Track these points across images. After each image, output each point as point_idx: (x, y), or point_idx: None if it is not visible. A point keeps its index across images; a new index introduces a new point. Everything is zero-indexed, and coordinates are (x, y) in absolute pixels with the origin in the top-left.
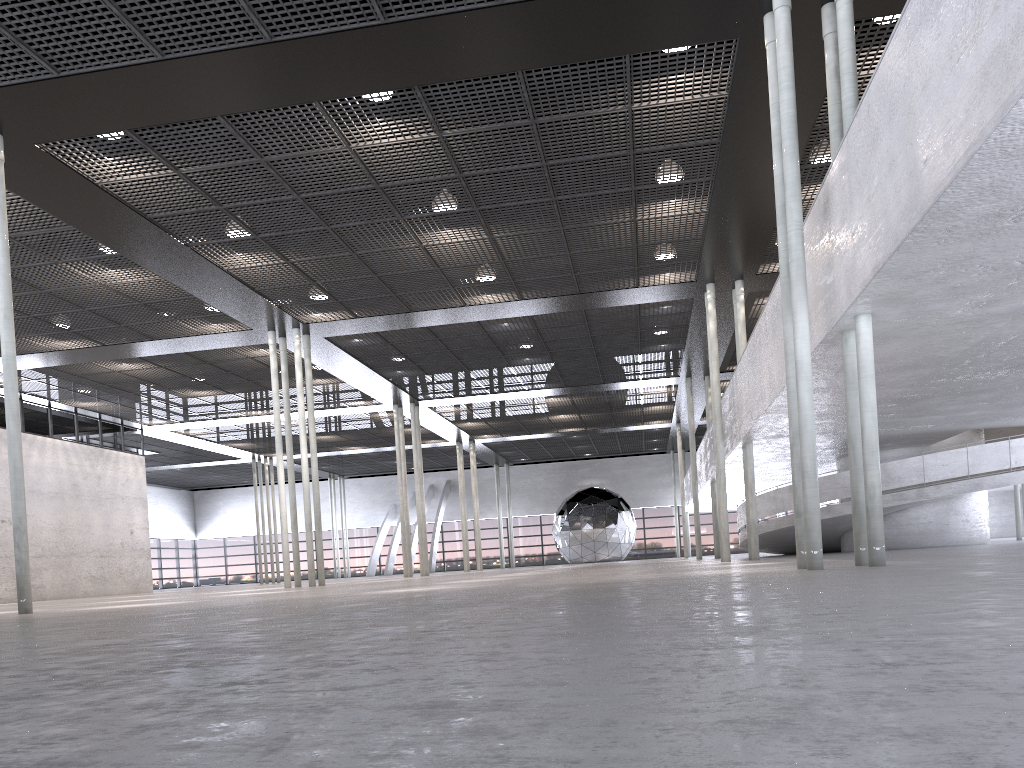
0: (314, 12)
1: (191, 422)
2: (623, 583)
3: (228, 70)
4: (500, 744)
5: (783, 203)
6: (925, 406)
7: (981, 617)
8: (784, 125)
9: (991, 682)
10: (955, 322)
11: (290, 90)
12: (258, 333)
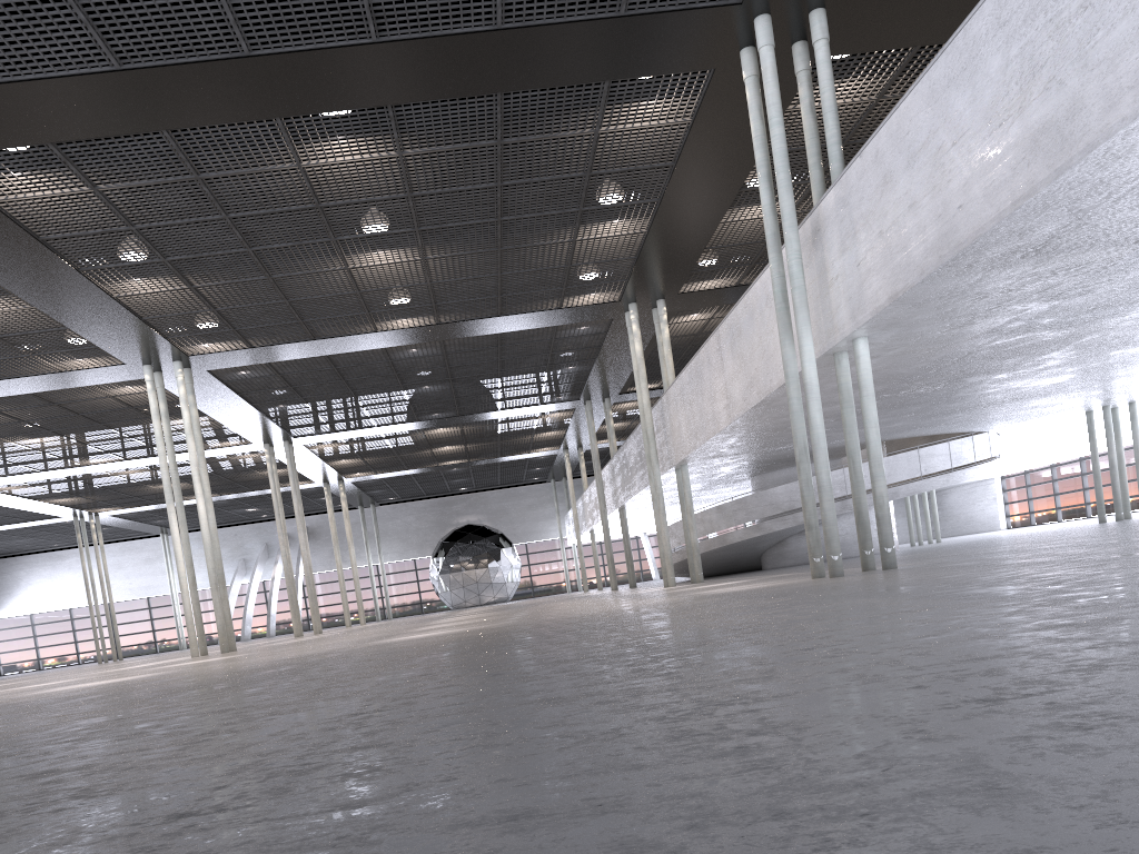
0: (303, 28)
1: (11, 476)
2: (681, 603)
3: (191, 83)
4: None
5: (773, 232)
6: (860, 420)
7: None
8: (778, 159)
9: None
10: (929, 342)
11: (254, 105)
12: (130, 368)
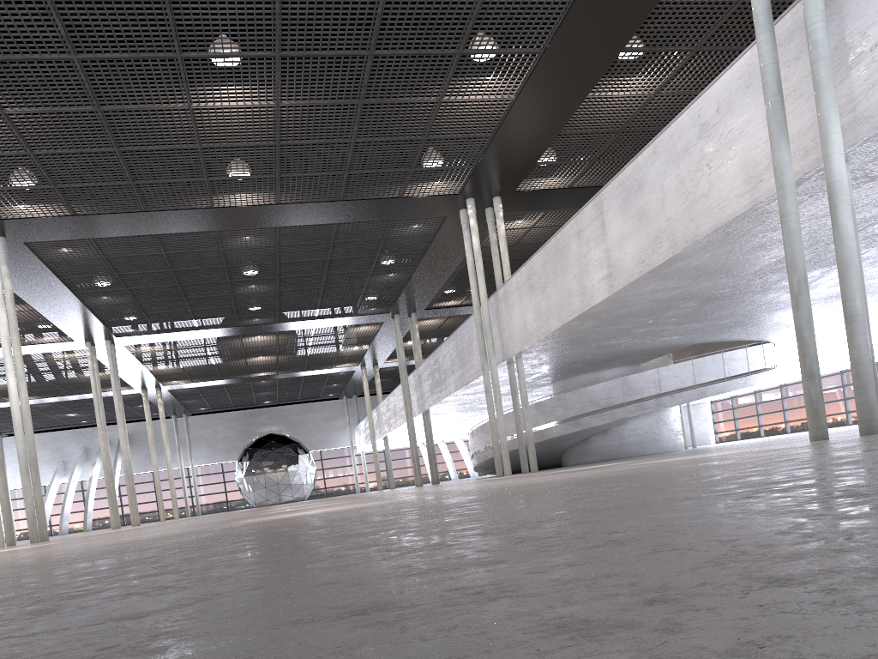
0: None
1: None
2: (735, 457)
3: None
4: None
5: (766, 7)
6: (711, 308)
7: None
8: None
9: None
10: None
11: None
12: None
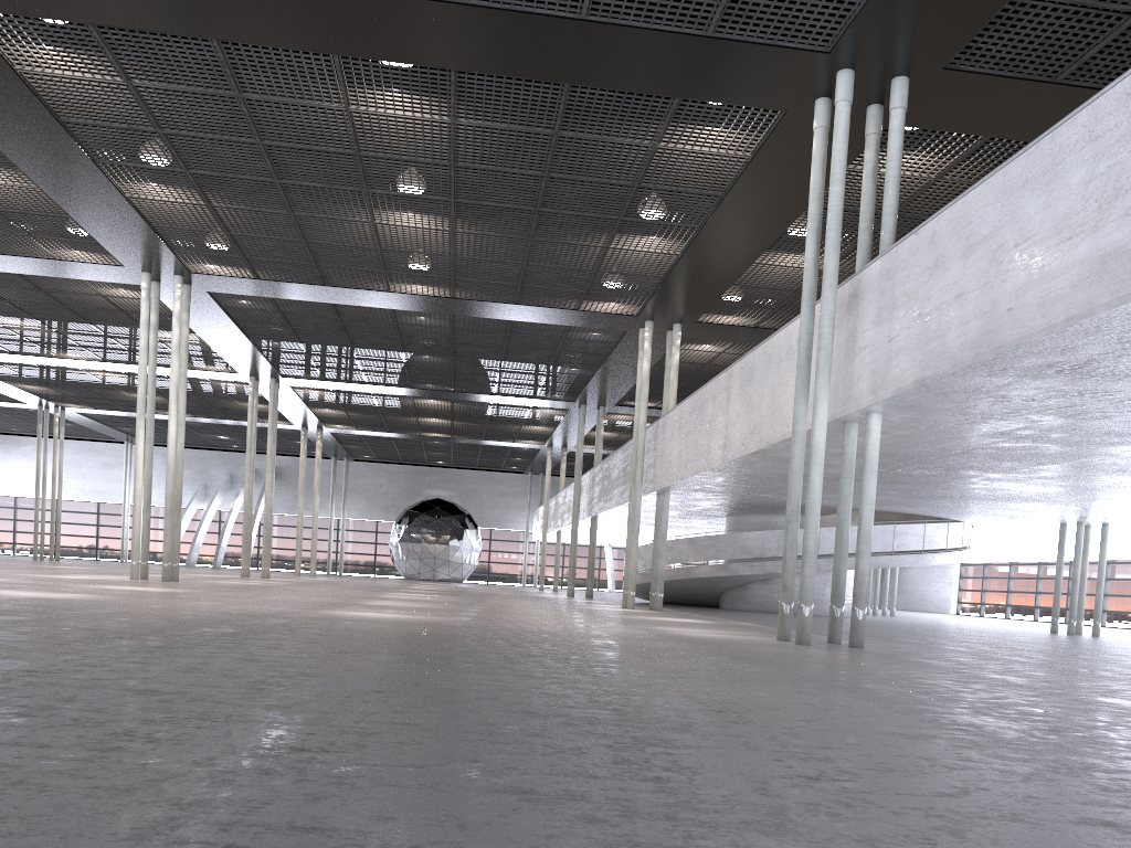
0: None
1: None
2: (645, 641)
3: None
4: None
5: (811, 287)
6: None
7: None
8: (831, 216)
9: None
10: (939, 430)
11: (314, 36)
12: (128, 271)
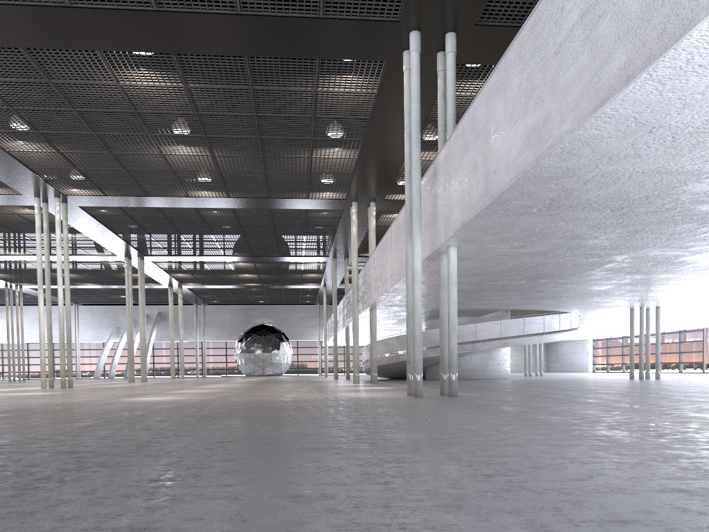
0: None
1: None
2: (305, 402)
3: (34, 19)
4: (348, 517)
5: (409, 170)
6: (480, 295)
7: (519, 445)
8: (413, 124)
9: (532, 486)
10: (501, 254)
11: (80, 40)
12: (26, 197)
